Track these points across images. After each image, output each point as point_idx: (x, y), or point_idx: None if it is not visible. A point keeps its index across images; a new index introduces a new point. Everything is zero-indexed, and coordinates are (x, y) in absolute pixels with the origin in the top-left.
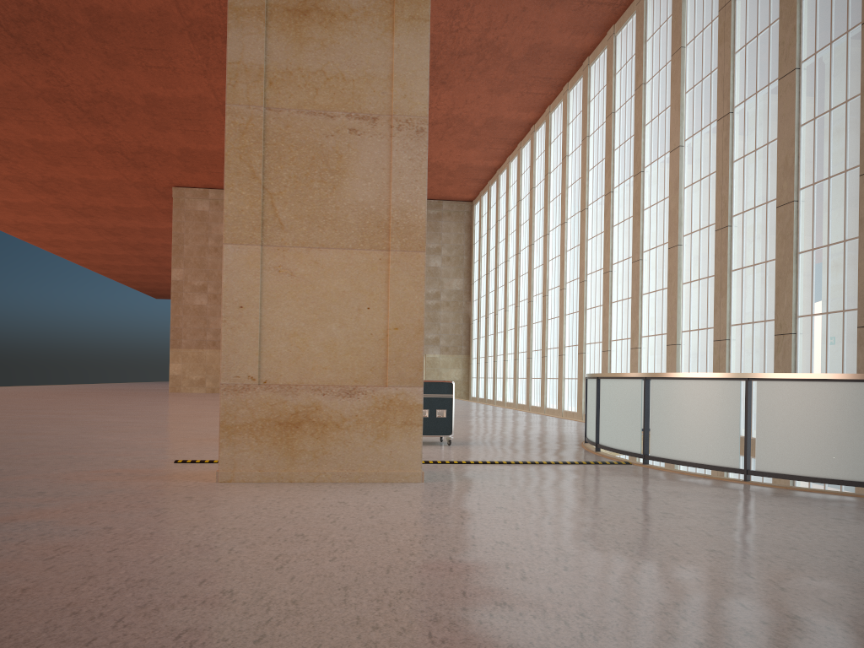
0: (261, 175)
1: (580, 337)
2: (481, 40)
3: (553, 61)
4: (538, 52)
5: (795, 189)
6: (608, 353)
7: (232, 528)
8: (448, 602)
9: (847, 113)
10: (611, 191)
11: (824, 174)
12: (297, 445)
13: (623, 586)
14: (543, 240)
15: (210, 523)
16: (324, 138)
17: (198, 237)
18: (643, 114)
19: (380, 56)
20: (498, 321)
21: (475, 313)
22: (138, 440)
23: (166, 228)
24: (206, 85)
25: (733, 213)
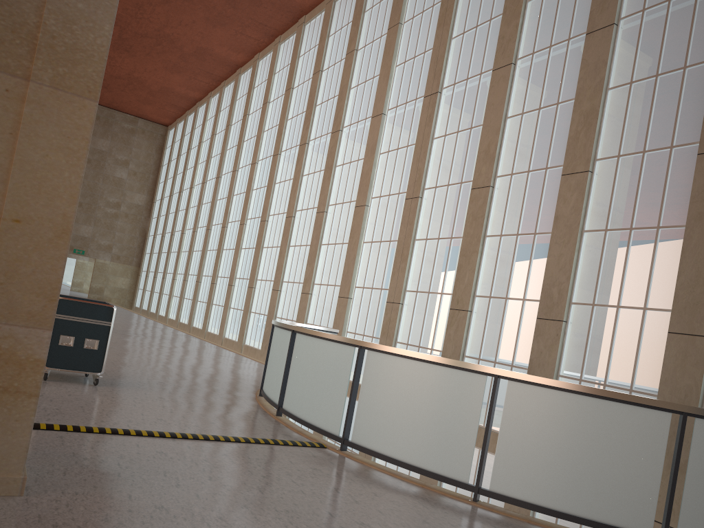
0: None
1: (252, 272)
2: None
3: (273, 8)
4: None
5: (493, 175)
6: (278, 292)
7: None
8: None
9: (557, 115)
10: (307, 142)
11: (524, 167)
12: None
13: None
14: (232, 175)
15: None
16: None
17: None
18: (351, 77)
19: None
20: (173, 242)
21: (152, 230)
22: None
23: None
24: None
25: (426, 187)
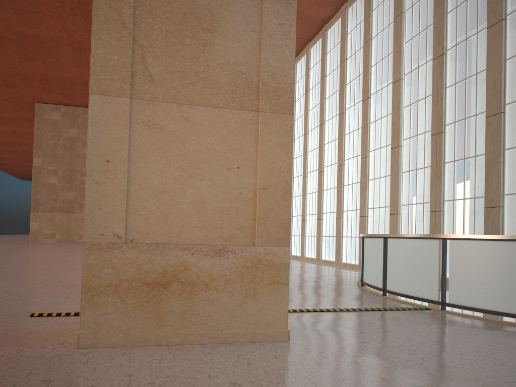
0: (131, 26)
1: (318, 209)
2: None
3: (303, 26)
4: None
5: (502, 104)
6: (341, 219)
7: None
8: None
9: None
10: (344, 111)
11: None
12: (164, 307)
13: None
14: None
15: None
16: None
17: (52, 137)
18: (370, 59)
19: None
20: None
21: None
22: None
23: (30, 132)
24: (61, 27)
25: (446, 123)
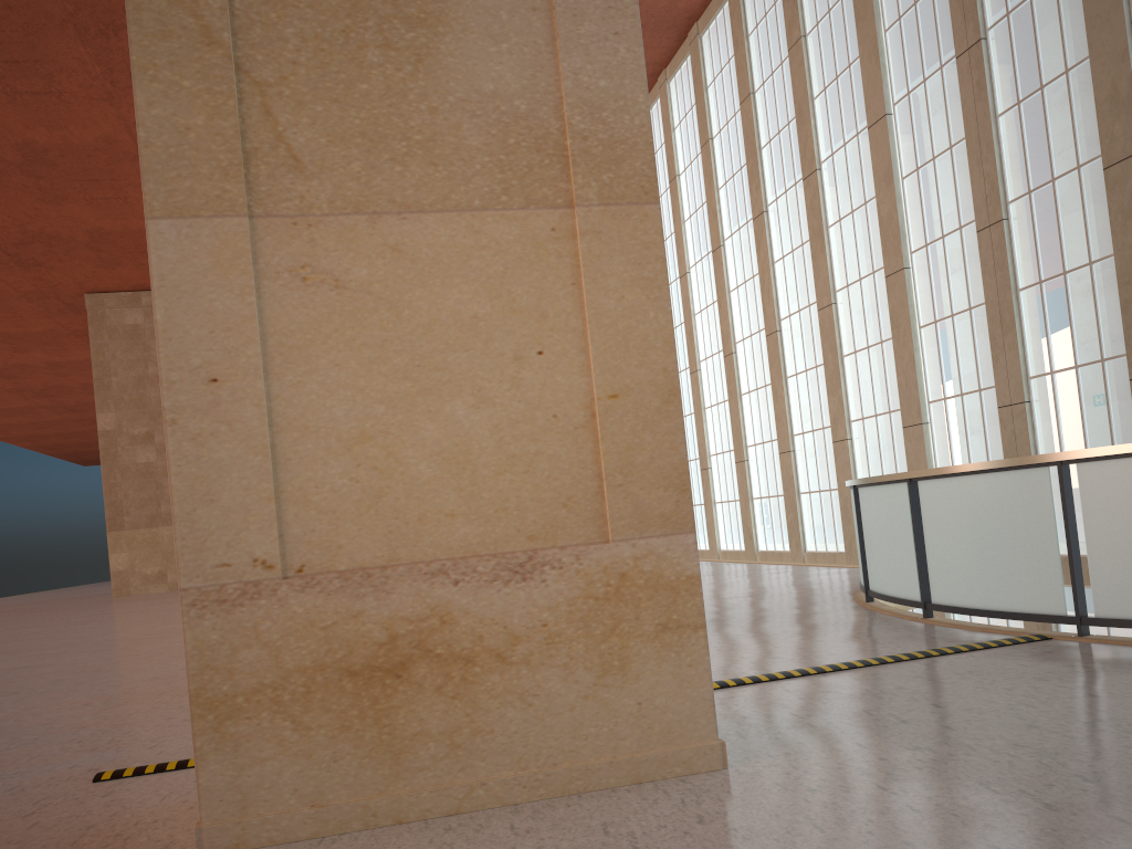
0: (228, 37)
1: (736, 438)
2: None
3: (645, 33)
4: None
5: None
6: (791, 454)
7: None
8: None
9: None
10: (764, 210)
11: None
12: (404, 724)
13: None
14: None
15: None
16: None
17: (132, 363)
18: (808, 82)
19: None
20: None
21: None
22: (30, 715)
23: (84, 359)
24: (115, 119)
25: (1009, 198)
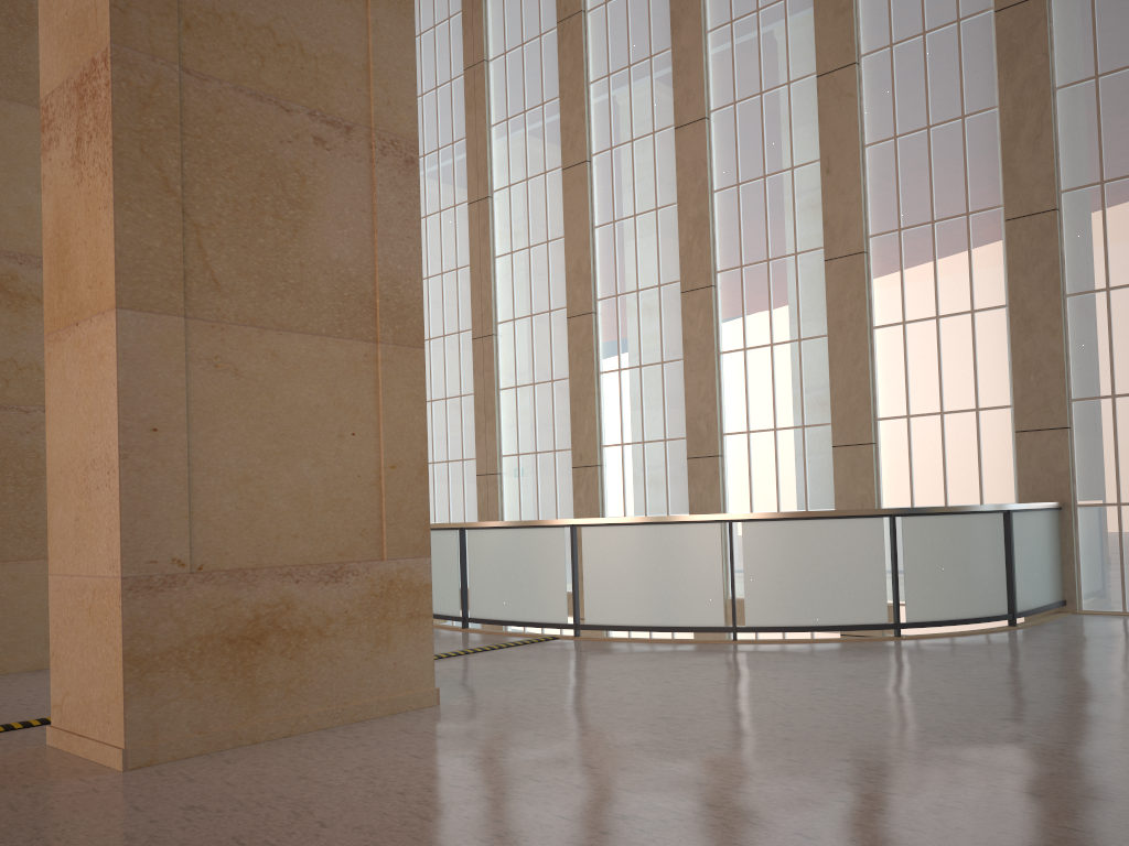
0: (180, 189)
1: None
2: None
3: None
4: None
5: (593, 299)
6: None
7: (496, 836)
8: (1110, 845)
9: (658, 222)
10: None
11: (631, 286)
12: (260, 676)
13: (1115, 775)
14: None
15: (428, 839)
16: (278, 144)
17: None
18: None
19: (352, 30)
20: None
21: None
22: None
23: None
24: None
25: (498, 320)
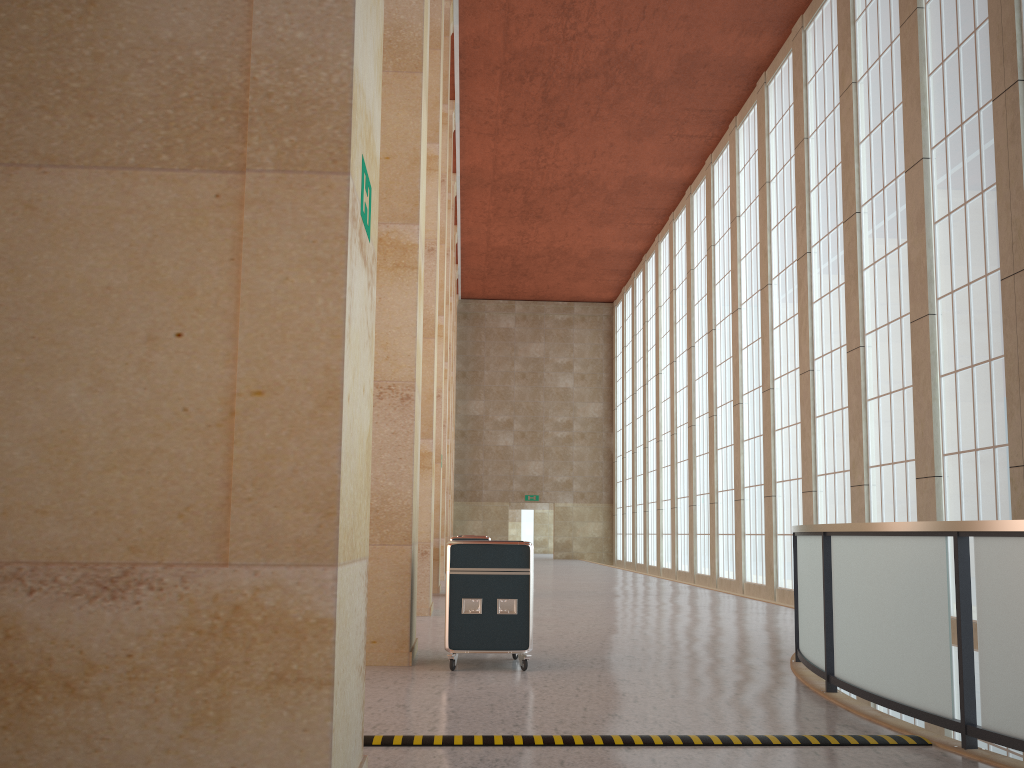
0: None
1: (766, 473)
2: (609, 51)
3: (714, 81)
4: (692, 68)
5: None
6: (813, 494)
7: None
8: None
9: None
10: (807, 251)
11: None
12: None
13: None
14: (708, 339)
15: None
16: None
17: None
18: (855, 127)
19: None
20: (648, 457)
21: (619, 447)
22: None
23: None
24: None
25: None
